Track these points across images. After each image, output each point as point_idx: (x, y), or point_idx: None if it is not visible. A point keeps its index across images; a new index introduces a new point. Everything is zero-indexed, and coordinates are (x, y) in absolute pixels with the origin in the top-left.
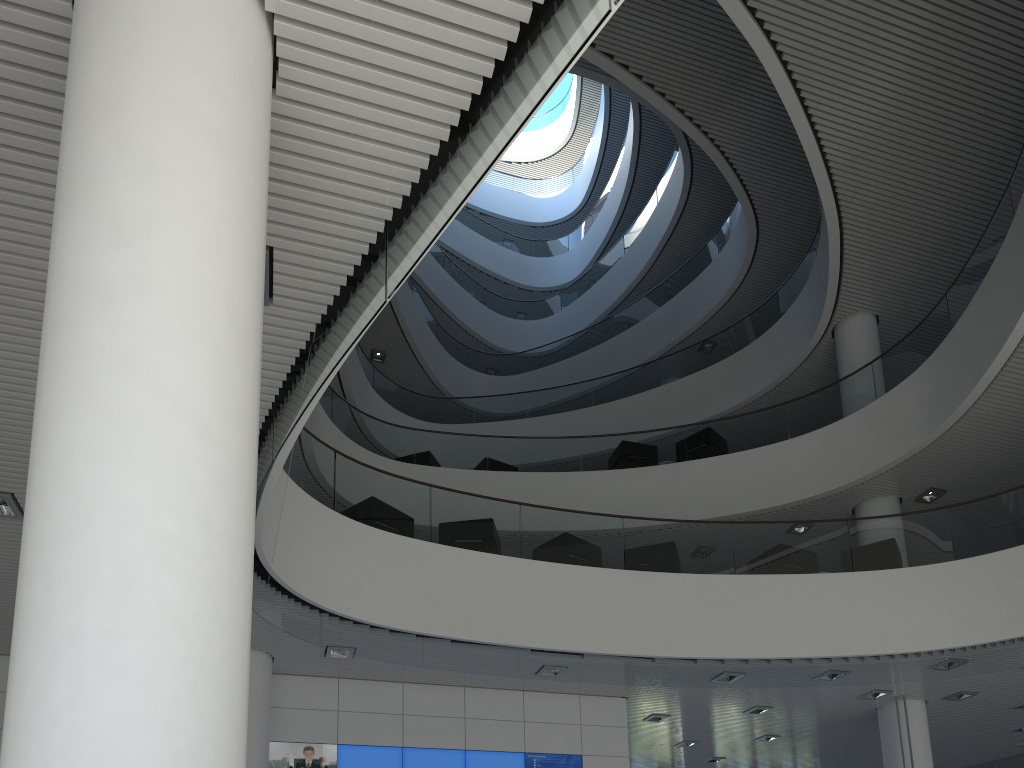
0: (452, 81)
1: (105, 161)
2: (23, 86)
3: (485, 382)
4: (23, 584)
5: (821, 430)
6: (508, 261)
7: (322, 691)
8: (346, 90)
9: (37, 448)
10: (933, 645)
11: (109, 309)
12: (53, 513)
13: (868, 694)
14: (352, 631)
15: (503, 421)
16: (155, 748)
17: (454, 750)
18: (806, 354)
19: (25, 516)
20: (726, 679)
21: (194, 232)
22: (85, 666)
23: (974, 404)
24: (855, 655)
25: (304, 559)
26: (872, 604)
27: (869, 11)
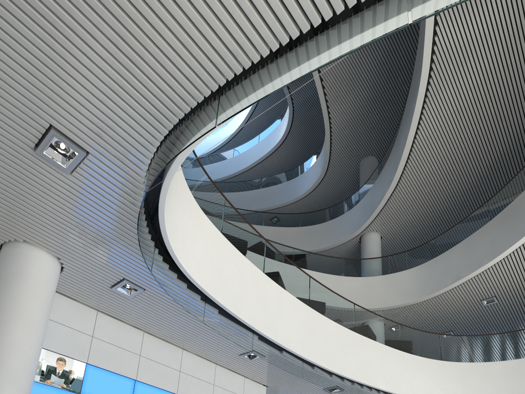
0: None
1: None
2: None
3: None
4: None
5: (362, 278)
6: None
7: (82, 316)
8: None
9: None
10: None
11: None
12: None
13: None
14: (168, 273)
15: None
16: None
17: (169, 392)
18: (345, 241)
19: None
20: (345, 390)
21: None
22: None
23: (446, 291)
24: None
25: (169, 192)
26: (409, 371)
27: (469, 90)
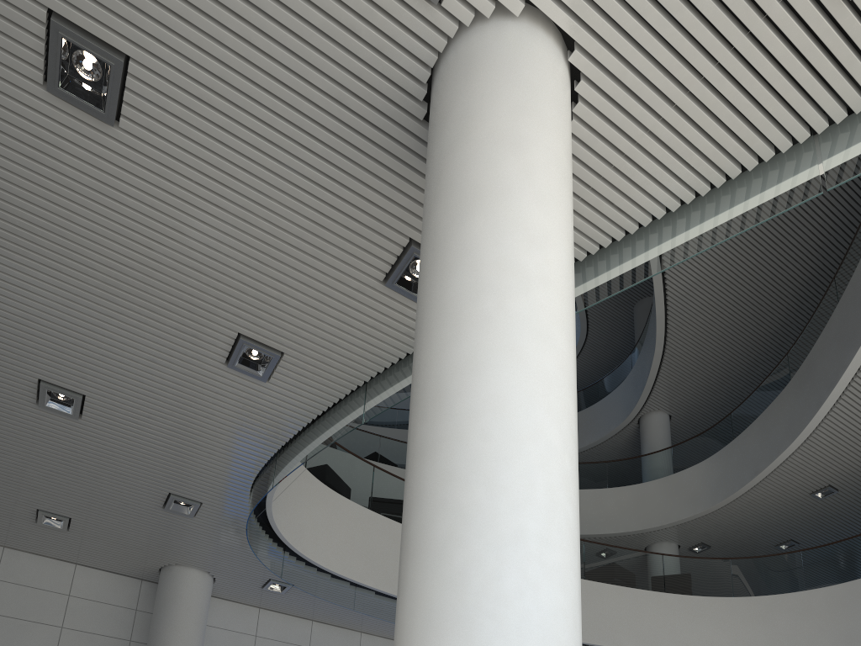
0: (662, 198)
1: (516, 183)
2: (354, 97)
3: None
4: (455, 487)
5: (632, 486)
6: None
7: (244, 617)
8: (588, 180)
9: (462, 381)
10: None
11: (527, 291)
12: (491, 436)
13: None
14: (304, 570)
15: (376, 426)
16: (570, 639)
17: None
18: (617, 430)
19: (446, 432)
20: None
21: (566, 252)
22: (529, 563)
23: (747, 491)
24: None
25: (285, 504)
26: (677, 618)
27: None
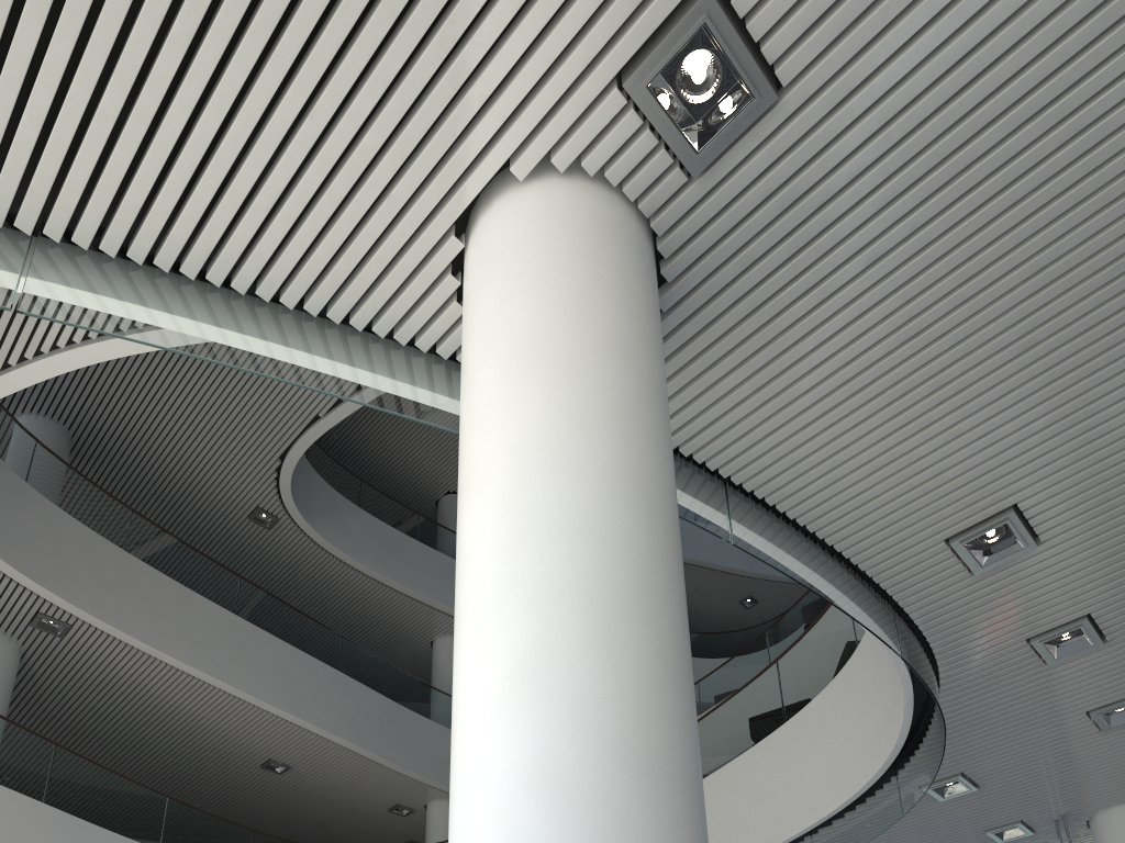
0: None
1: None
2: None
3: None
4: None
5: None
6: None
7: None
8: None
9: None
10: (848, 792)
11: None
12: None
13: (991, 838)
14: None
15: None
16: None
17: None
18: None
19: None
20: None
21: None
22: None
23: None
24: (787, 839)
25: None
26: (796, 761)
27: None
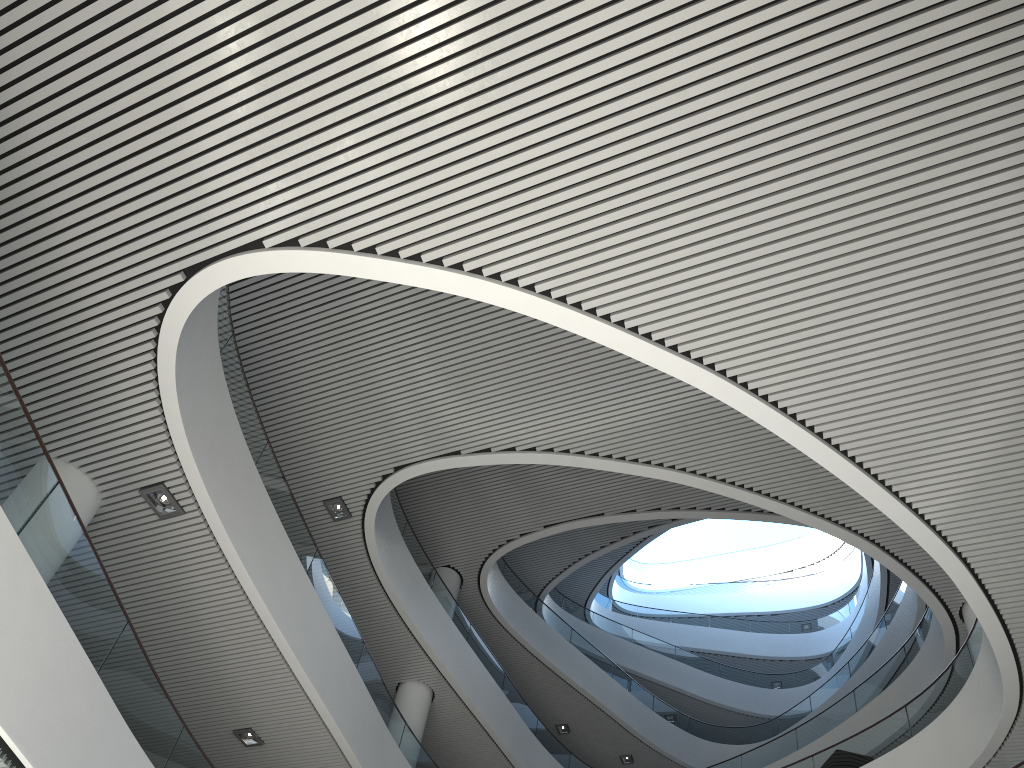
0: None
1: None
2: None
3: (743, 751)
4: None
5: (932, 723)
6: (791, 642)
7: None
8: None
9: None
10: None
11: None
12: None
13: None
14: None
15: None
16: None
17: None
18: (952, 647)
19: None
20: None
21: None
22: None
23: (1020, 657)
24: None
25: None
26: None
27: (740, 414)
